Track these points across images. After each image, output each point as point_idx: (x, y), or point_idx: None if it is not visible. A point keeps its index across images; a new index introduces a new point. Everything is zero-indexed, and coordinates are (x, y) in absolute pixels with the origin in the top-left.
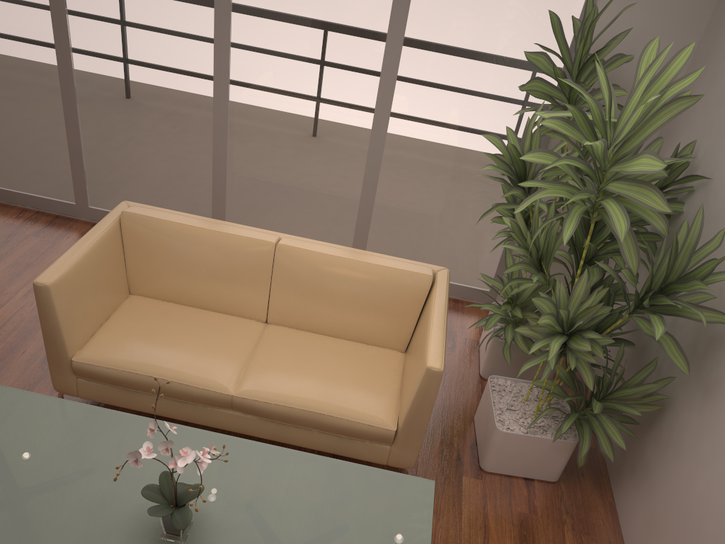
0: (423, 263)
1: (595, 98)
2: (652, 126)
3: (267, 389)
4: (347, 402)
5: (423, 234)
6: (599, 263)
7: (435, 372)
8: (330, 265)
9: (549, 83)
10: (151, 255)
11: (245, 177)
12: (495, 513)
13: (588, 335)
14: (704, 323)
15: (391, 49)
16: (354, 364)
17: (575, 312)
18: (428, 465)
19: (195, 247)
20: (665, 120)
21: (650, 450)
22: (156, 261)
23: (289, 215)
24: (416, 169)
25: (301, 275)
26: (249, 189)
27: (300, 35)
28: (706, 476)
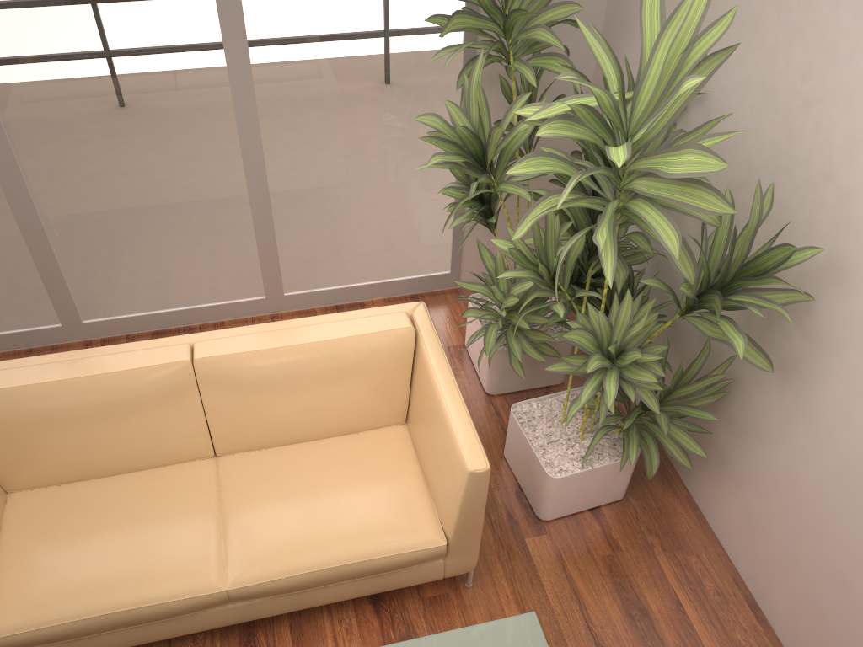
0: (389, 306)
1: (539, 21)
2: (679, 98)
3: (268, 561)
4: (375, 533)
5: (350, 234)
6: (644, 280)
7: (482, 474)
8: (278, 361)
9: (472, 15)
10: (16, 438)
11: (80, 240)
12: (578, 570)
13: (643, 357)
14: (790, 322)
15: (226, 7)
16: (356, 471)
17: (622, 338)
18: (482, 543)
19: (78, 406)
20: (696, 87)
21: (722, 436)
22: (28, 443)
23: (163, 268)
24: (315, 158)
25: (242, 387)
26: (93, 254)
27: (83, 21)
28: (812, 471)
